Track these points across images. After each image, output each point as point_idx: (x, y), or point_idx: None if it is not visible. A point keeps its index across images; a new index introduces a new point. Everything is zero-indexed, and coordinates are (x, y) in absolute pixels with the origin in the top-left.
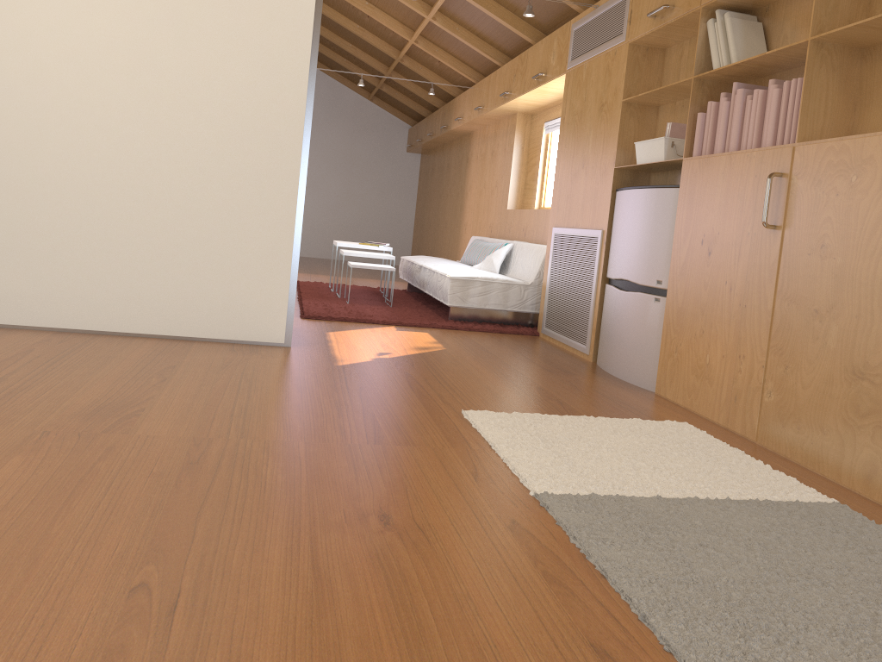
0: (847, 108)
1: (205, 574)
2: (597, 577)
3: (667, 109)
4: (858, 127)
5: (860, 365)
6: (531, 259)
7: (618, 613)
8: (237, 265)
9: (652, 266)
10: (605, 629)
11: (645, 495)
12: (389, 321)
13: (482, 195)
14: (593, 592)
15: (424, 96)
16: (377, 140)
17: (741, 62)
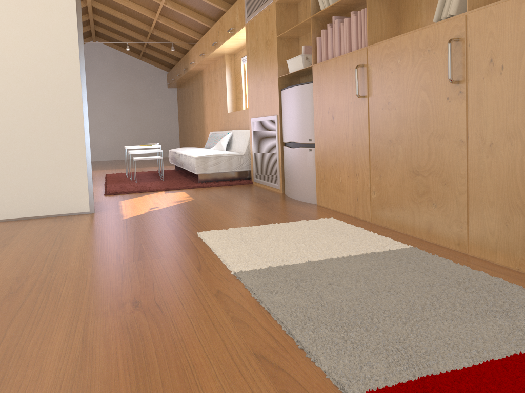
0: (393, 22)
1: (7, 359)
2: (265, 313)
3: (303, 39)
4: (401, 32)
5: (416, 167)
6: (242, 139)
7: (274, 332)
8: (51, 168)
9: (305, 131)
10: (264, 343)
11: (301, 262)
12: (160, 188)
13: (213, 106)
14: (261, 323)
15: (171, 52)
16: (148, 83)
17: (334, 4)
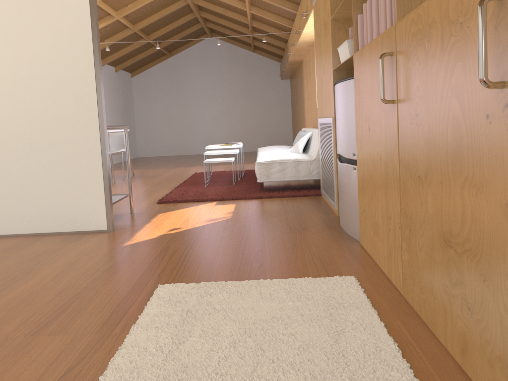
0: None
1: None
2: None
3: None
4: None
5: (447, 233)
6: (316, 141)
7: None
8: (68, 182)
9: (349, 143)
10: None
11: None
12: (215, 198)
13: (309, 100)
14: None
15: (275, 44)
16: (262, 76)
17: None
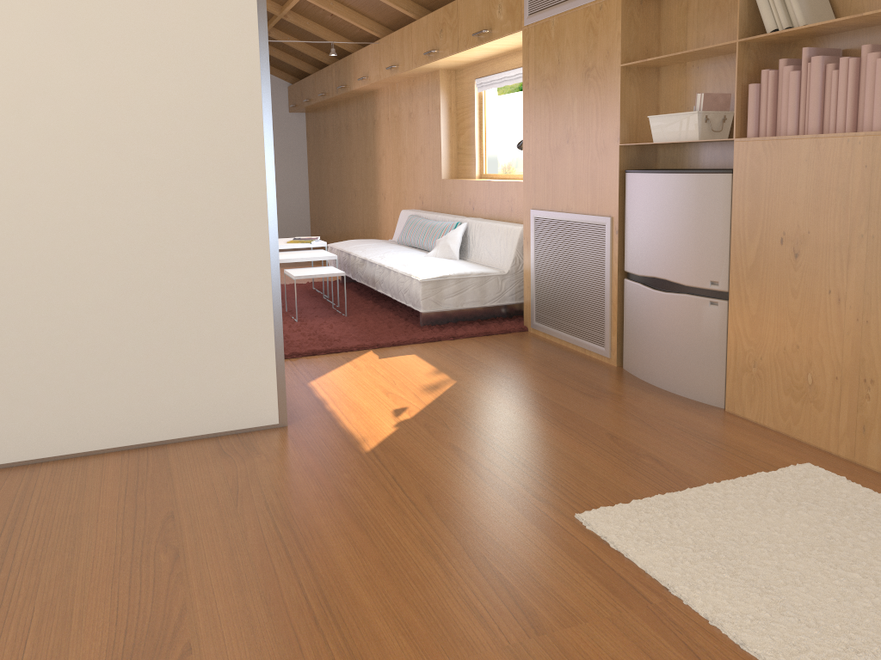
0: None
1: None
2: None
3: (674, 71)
4: None
5: None
6: (498, 242)
7: None
8: (205, 340)
9: (702, 265)
10: None
11: None
12: (364, 345)
13: (403, 161)
14: None
15: (310, 53)
16: None
17: (819, 24)
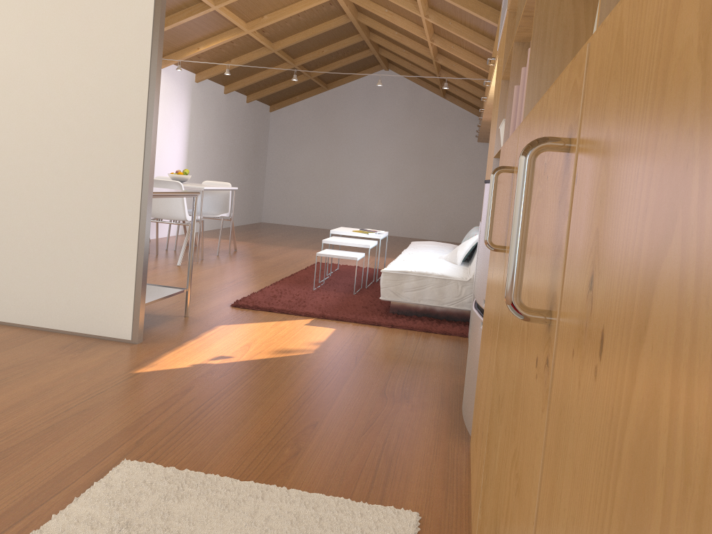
0: None
1: None
2: None
3: None
4: None
5: (498, 527)
6: None
7: None
8: (89, 263)
9: (482, 281)
10: None
11: None
12: (311, 313)
13: None
14: None
15: (471, 91)
16: (450, 133)
17: (523, 11)
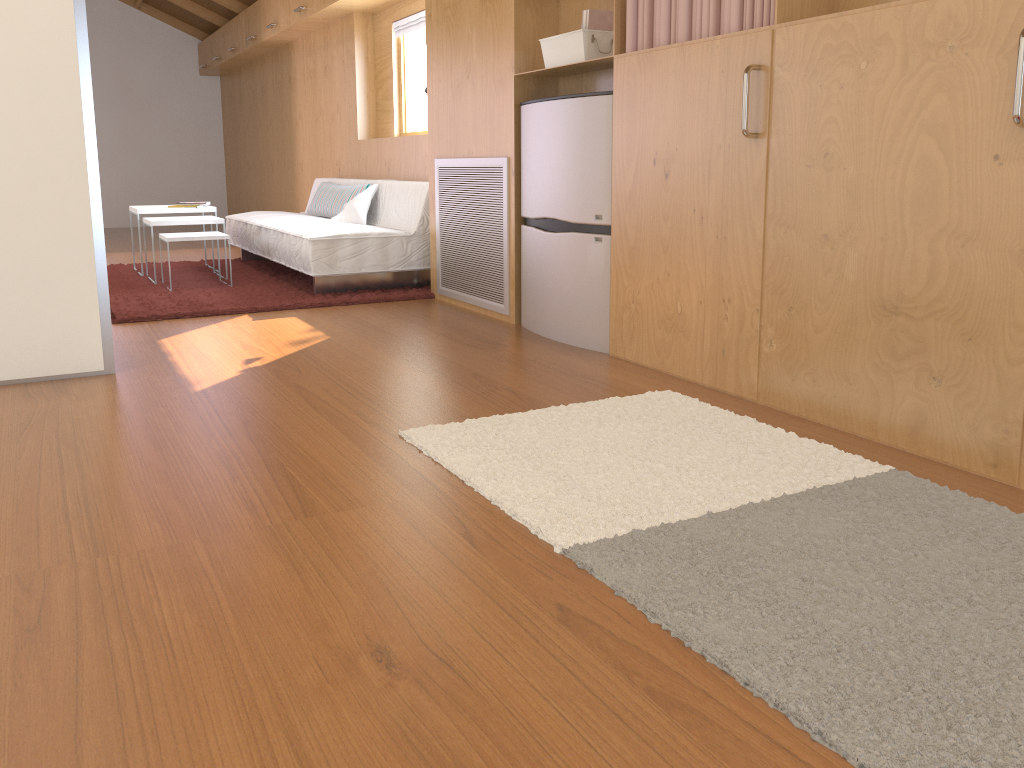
0: None
1: None
2: (718, 676)
3: None
4: None
5: (893, 298)
6: (407, 201)
7: (782, 737)
8: (8, 270)
9: (587, 198)
10: None
11: (693, 514)
12: (239, 308)
13: (319, 124)
14: (730, 707)
15: None
16: (157, 63)
17: None
